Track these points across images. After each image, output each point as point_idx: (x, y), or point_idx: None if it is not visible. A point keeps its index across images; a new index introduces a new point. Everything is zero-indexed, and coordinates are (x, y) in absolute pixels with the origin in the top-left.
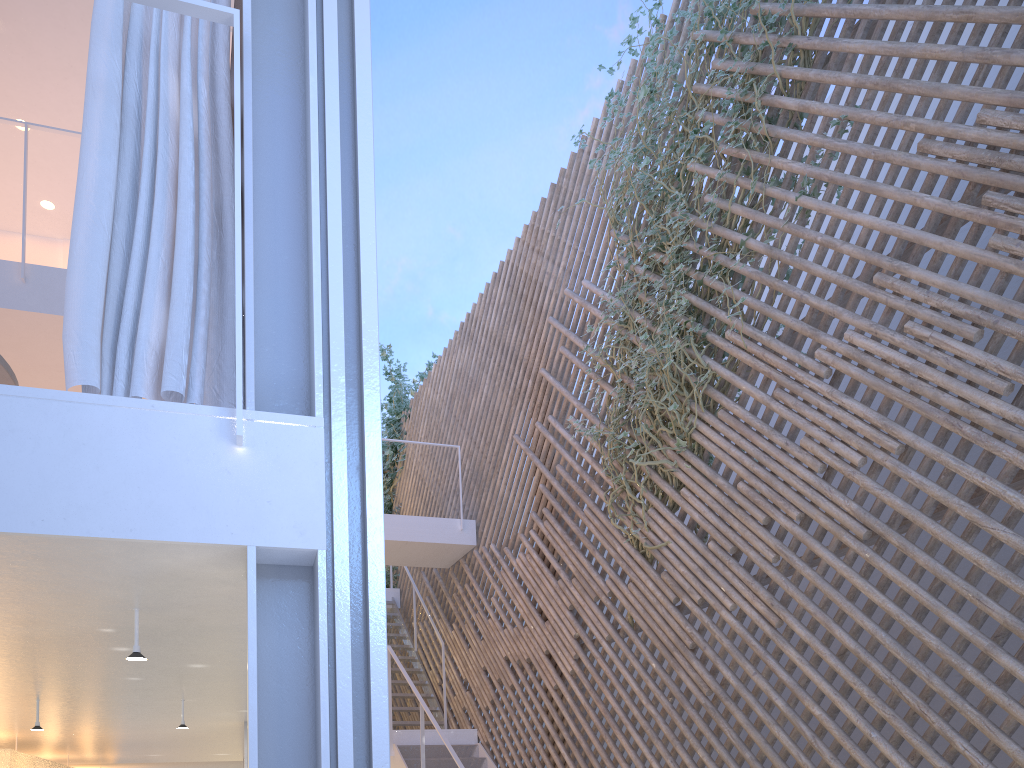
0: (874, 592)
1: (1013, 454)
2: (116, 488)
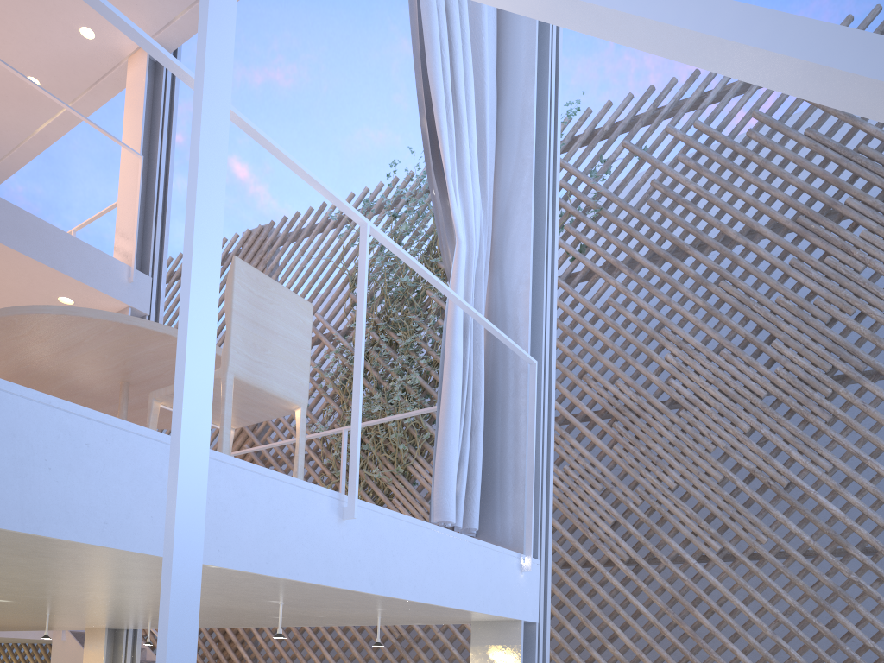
0: None
1: (612, 555)
2: (494, 590)
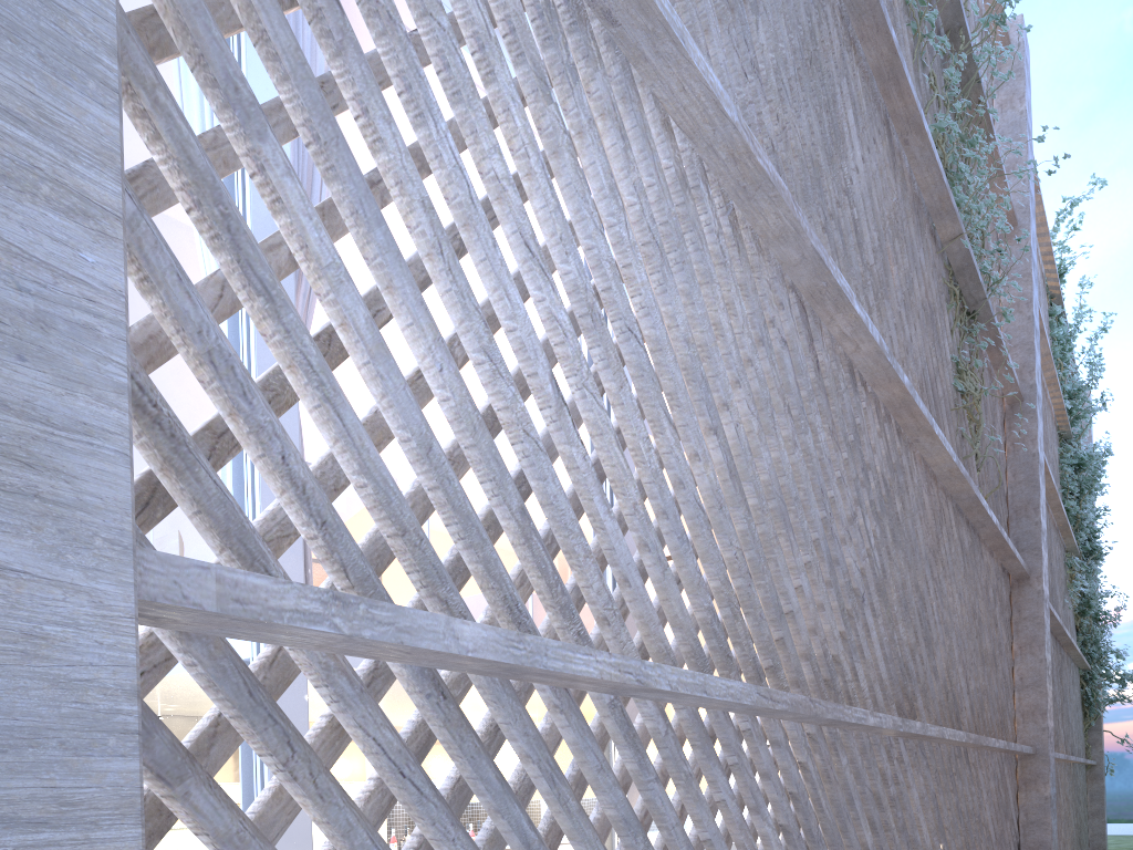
0: None
1: None
2: None
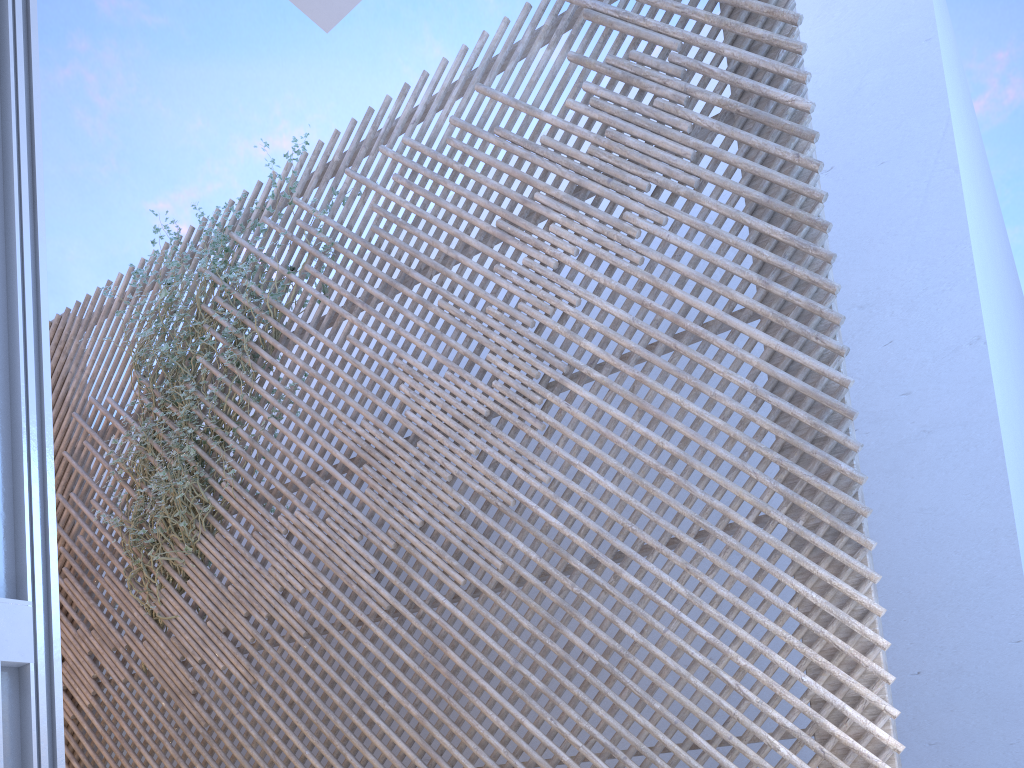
0: (309, 668)
1: (374, 605)
2: None
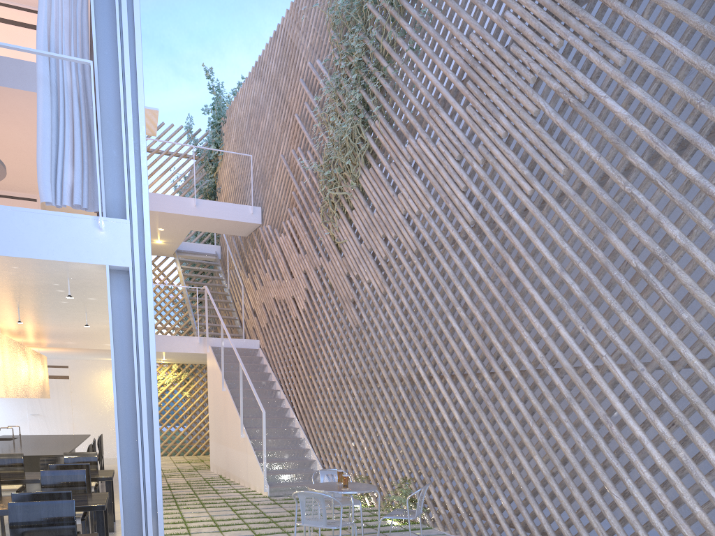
0: (416, 280)
1: (462, 221)
2: (62, 244)
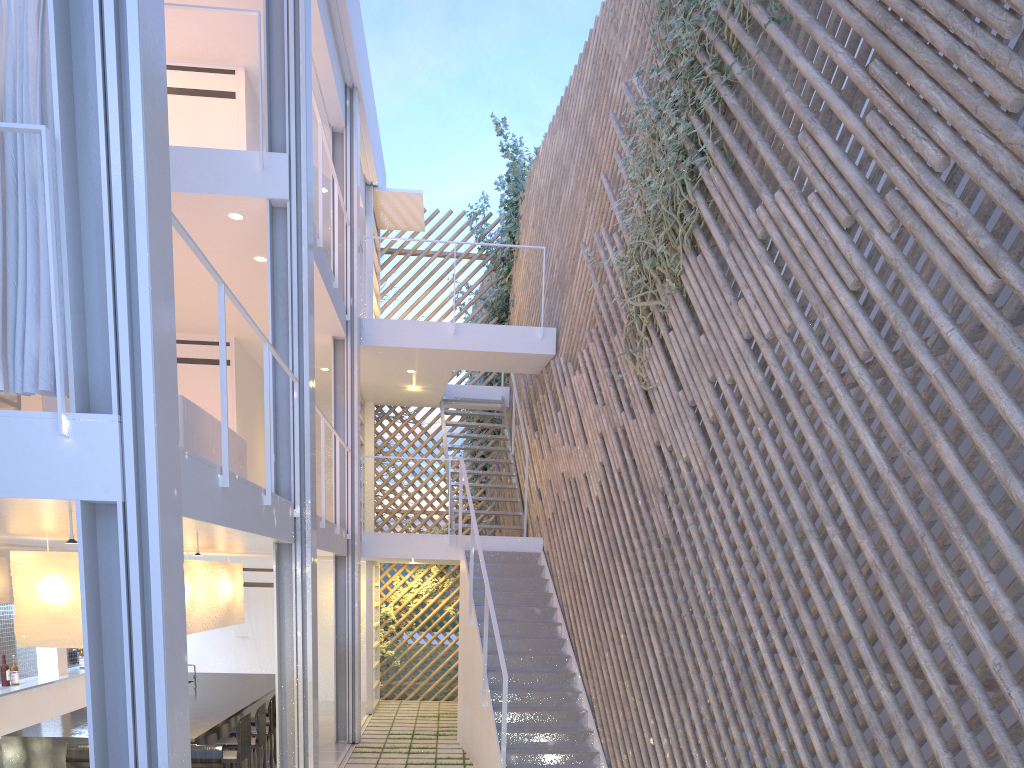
0: (759, 465)
1: (845, 352)
2: None
